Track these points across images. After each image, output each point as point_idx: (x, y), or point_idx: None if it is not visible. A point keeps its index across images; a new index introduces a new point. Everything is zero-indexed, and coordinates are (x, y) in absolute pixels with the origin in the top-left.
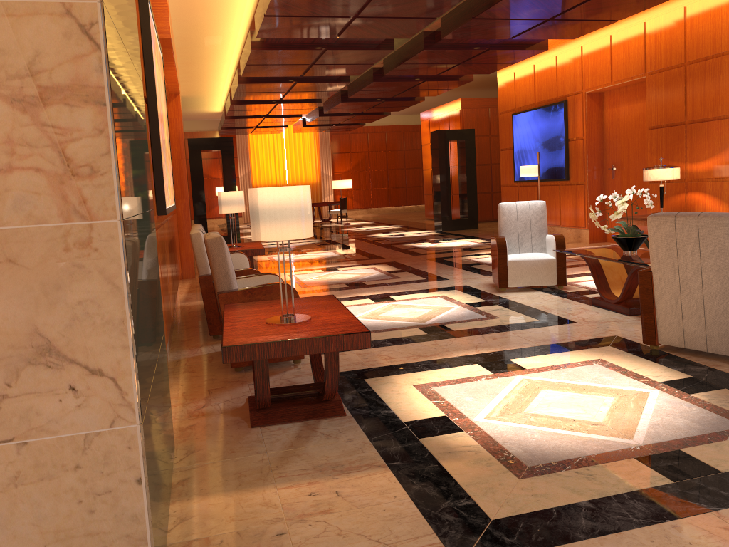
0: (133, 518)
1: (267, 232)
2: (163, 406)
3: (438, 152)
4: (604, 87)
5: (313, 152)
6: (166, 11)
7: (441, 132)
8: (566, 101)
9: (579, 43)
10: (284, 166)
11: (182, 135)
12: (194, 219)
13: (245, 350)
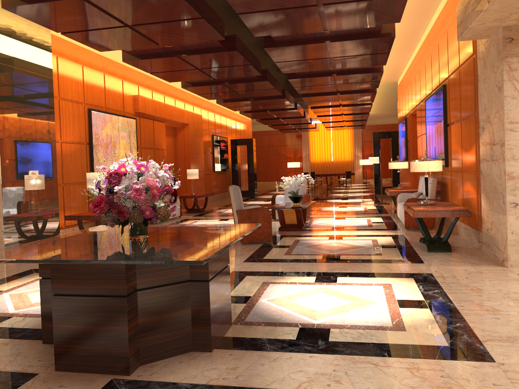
0: (1, 238)
1: (87, 185)
2: (41, 227)
3: (373, 145)
4: (411, 111)
5: (349, 141)
6: (138, 102)
7: (375, 133)
8: (405, 118)
9: (408, 85)
10: (330, 150)
11: (189, 142)
12: (232, 181)
13: (70, 217)
